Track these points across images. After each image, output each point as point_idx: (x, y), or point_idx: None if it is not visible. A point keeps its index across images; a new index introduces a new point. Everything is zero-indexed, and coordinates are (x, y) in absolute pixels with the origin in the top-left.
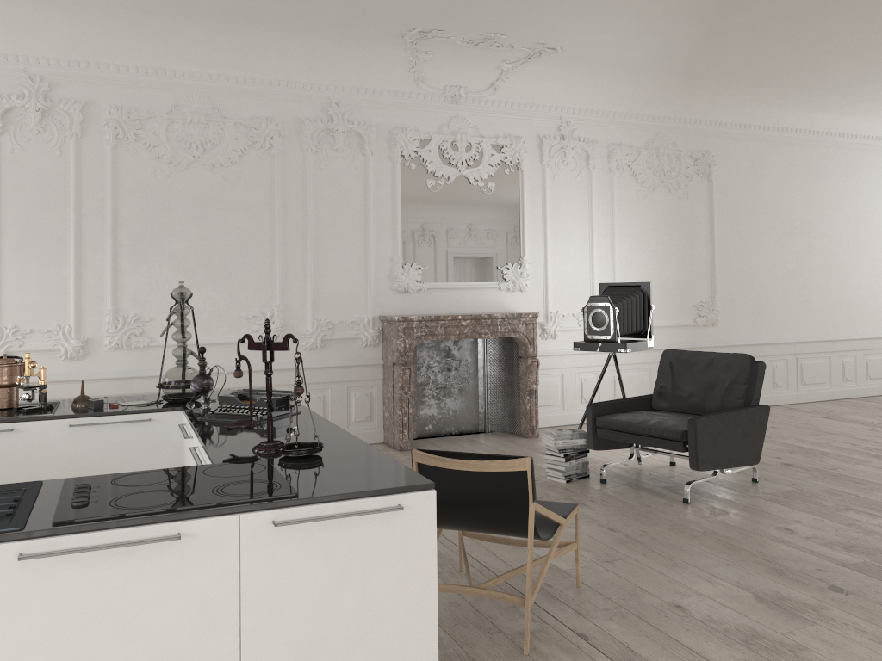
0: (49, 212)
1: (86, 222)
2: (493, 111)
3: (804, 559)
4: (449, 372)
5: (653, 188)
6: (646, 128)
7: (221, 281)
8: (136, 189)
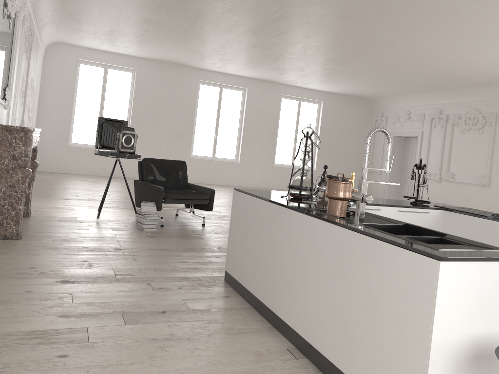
0: None
1: None
2: None
3: None
4: None
5: (25, 48)
6: (30, 8)
7: None
8: None
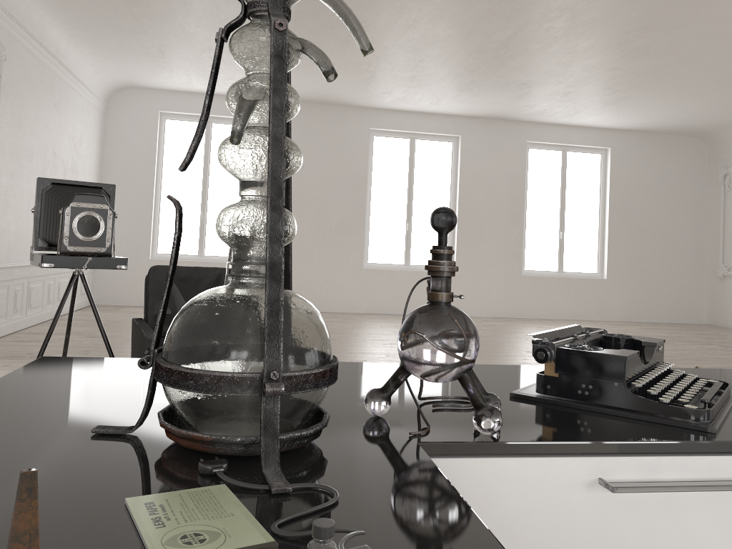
0: None
1: None
2: None
3: None
4: None
5: None
6: None
7: None
8: None
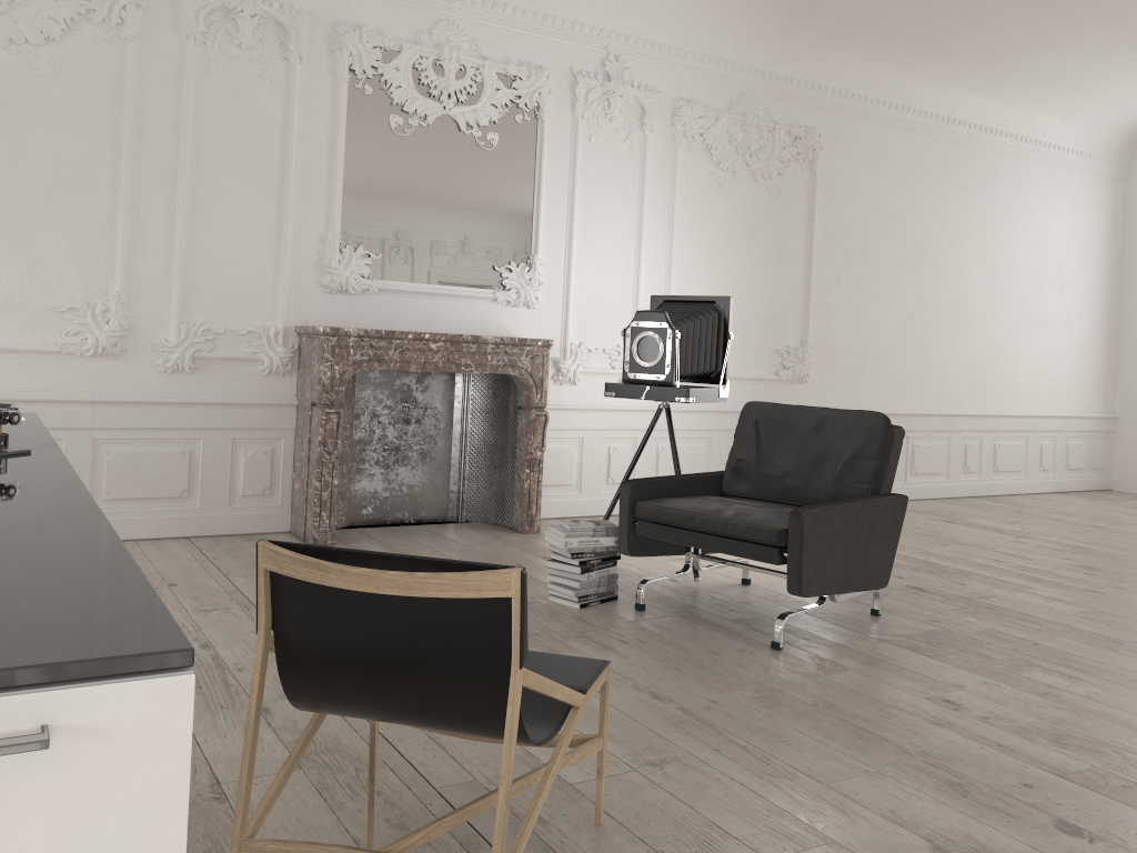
0: None
1: None
2: (505, 21)
3: (994, 763)
4: (406, 425)
5: (733, 173)
6: (730, 82)
7: (15, 242)
8: None
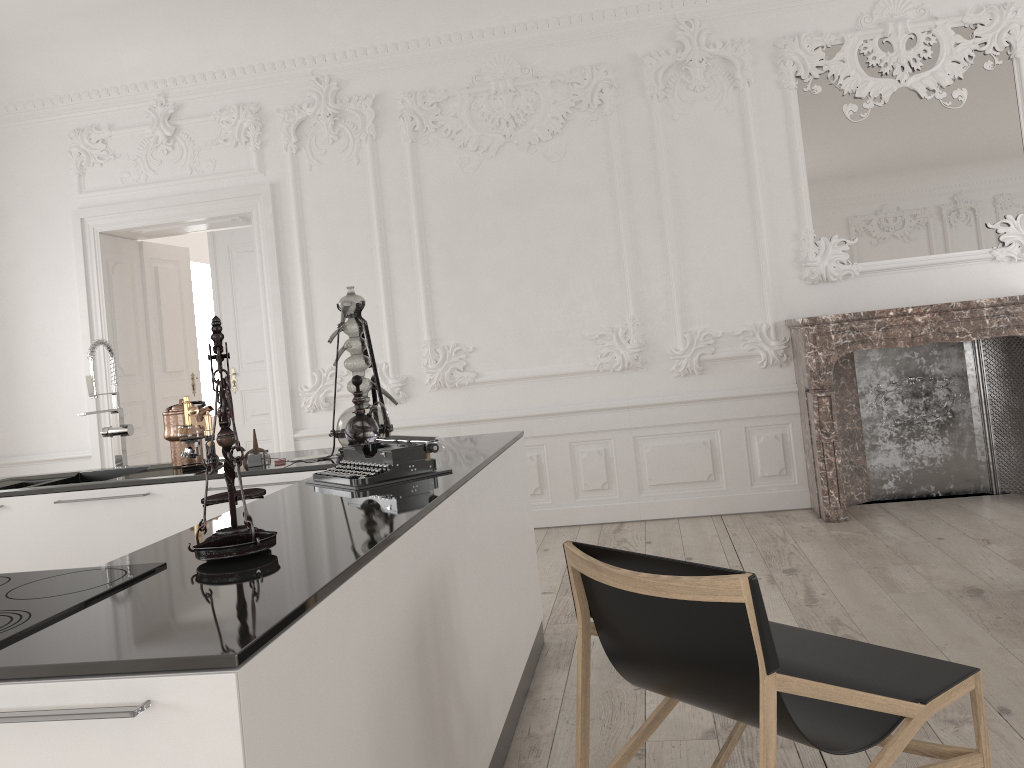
0: (353, 232)
1: (392, 238)
2: None
3: None
4: (915, 399)
5: None
6: None
7: (555, 292)
8: (442, 190)
